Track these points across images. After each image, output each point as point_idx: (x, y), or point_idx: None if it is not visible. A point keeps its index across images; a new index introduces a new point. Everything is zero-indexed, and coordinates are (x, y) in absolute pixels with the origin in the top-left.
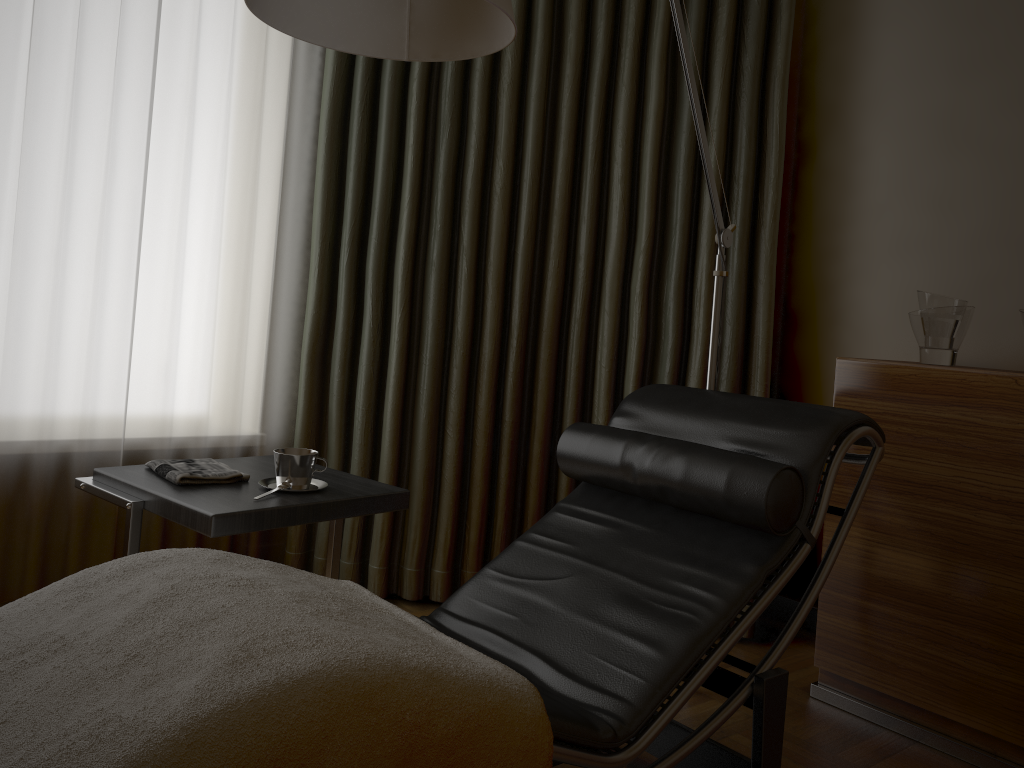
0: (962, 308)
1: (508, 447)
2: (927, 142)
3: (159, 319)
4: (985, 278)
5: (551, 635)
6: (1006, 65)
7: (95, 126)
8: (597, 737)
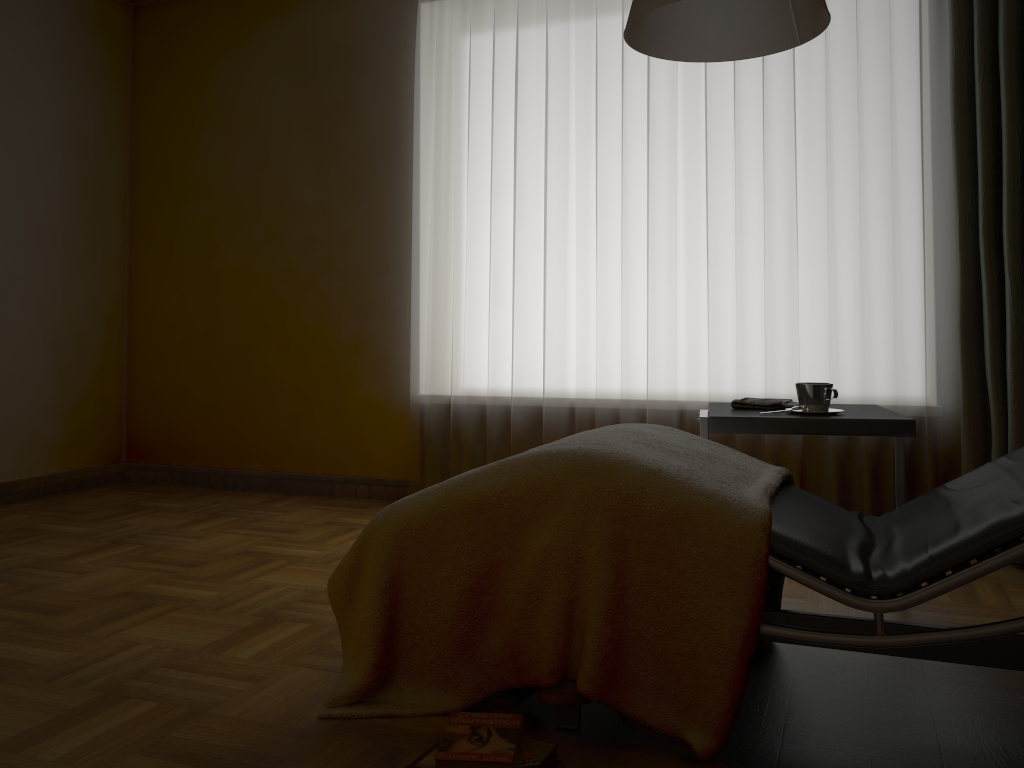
0: None
1: None
2: None
3: (821, 305)
4: None
5: (922, 525)
6: None
7: (756, 163)
8: (842, 575)
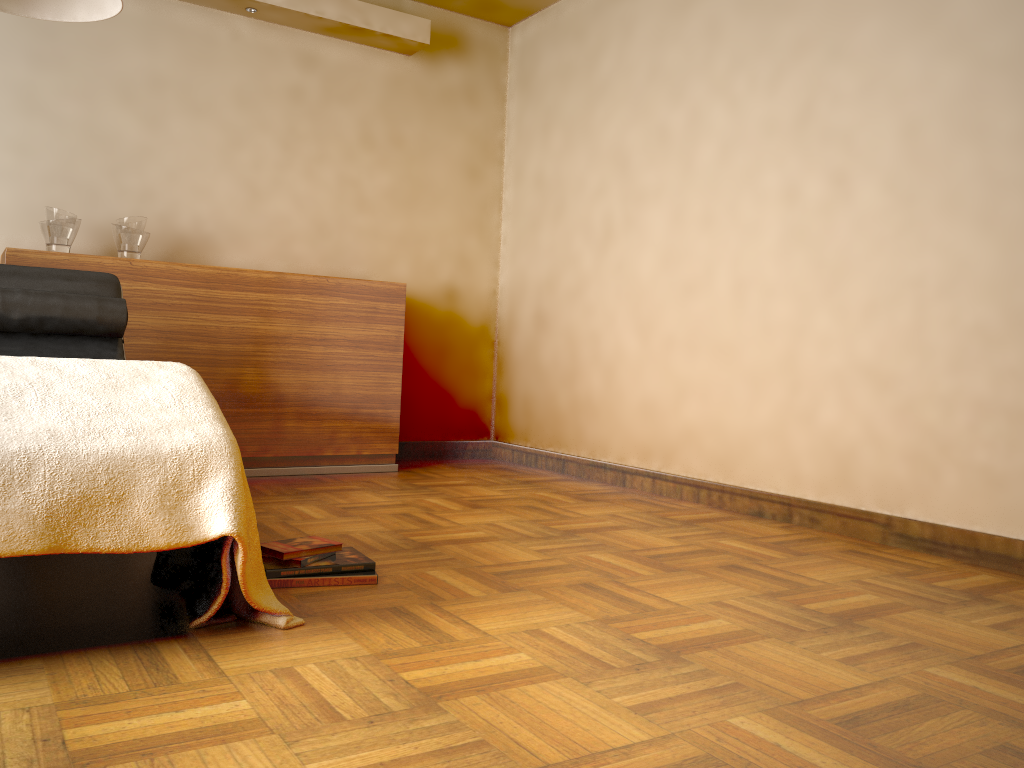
0: (80, 220)
1: None
2: (10, 103)
3: None
4: (53, 203)
5: None
6: (67, 68)
7: None
8: None
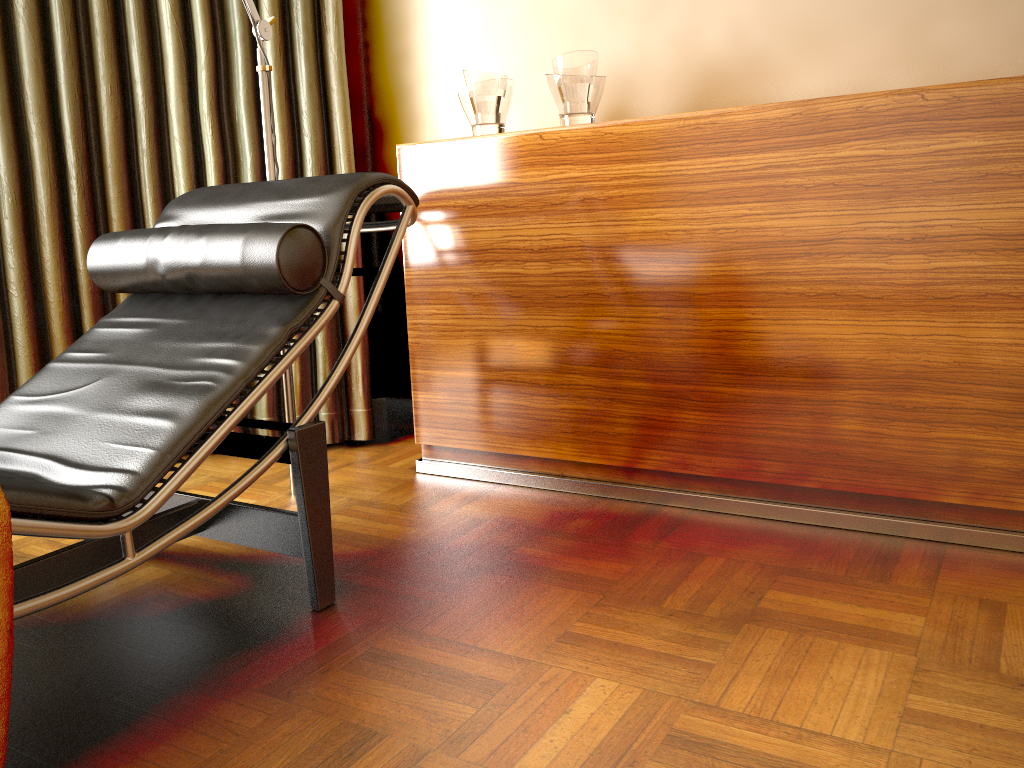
0: (501, 81)
1: (88, 298)
2: None
3: None
4: (532, 60)
5: (68, 437)
6: None
7: None
8: (86, 507)
